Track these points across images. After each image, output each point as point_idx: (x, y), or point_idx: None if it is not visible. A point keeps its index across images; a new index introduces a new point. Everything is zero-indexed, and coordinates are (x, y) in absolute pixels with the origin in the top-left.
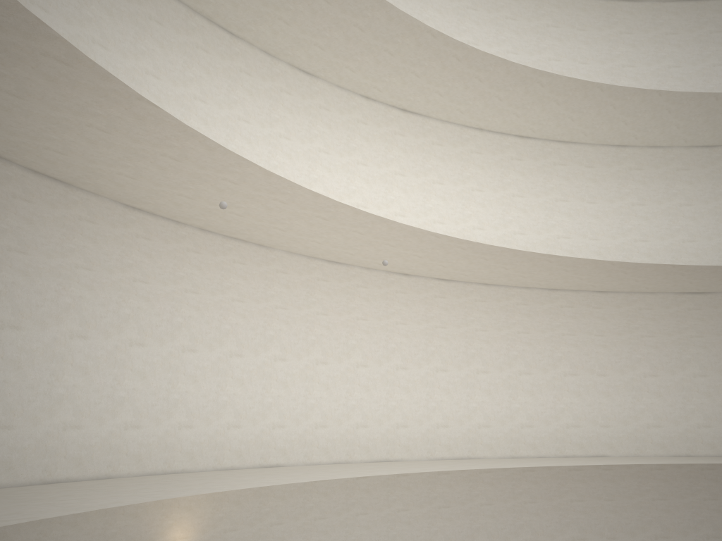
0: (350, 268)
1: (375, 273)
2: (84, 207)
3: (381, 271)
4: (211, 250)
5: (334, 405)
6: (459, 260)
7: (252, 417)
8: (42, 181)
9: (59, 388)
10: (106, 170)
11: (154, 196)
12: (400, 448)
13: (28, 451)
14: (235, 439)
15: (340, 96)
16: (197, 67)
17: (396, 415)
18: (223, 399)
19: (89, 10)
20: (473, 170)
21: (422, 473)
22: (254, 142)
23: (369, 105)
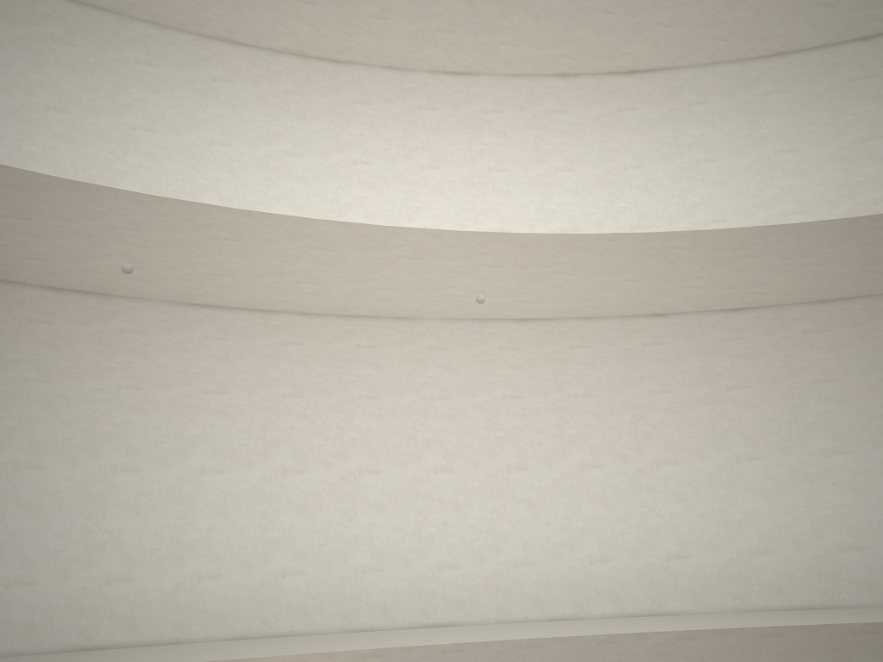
0: (555, 323)
1: (602, 323)
2: (127, 317)
3: (614, 318)
4: (320, 338)
5: (545, 530)
6: (711, 271)
7: (402, 555)
8: (67, 297)
9: (99, 534)
10: (103, 266)
11: (194, 285)
12: (677, 593)
13: (57, 611)
14: (376, 588)
15: (519, 87)
16: (286, 116)
17: (664, 540)
18: (352, 533)
19: (127, 95)
20: (773, 123)
21: (727, 635)
22: (380, 186)
23: (568, 84)
